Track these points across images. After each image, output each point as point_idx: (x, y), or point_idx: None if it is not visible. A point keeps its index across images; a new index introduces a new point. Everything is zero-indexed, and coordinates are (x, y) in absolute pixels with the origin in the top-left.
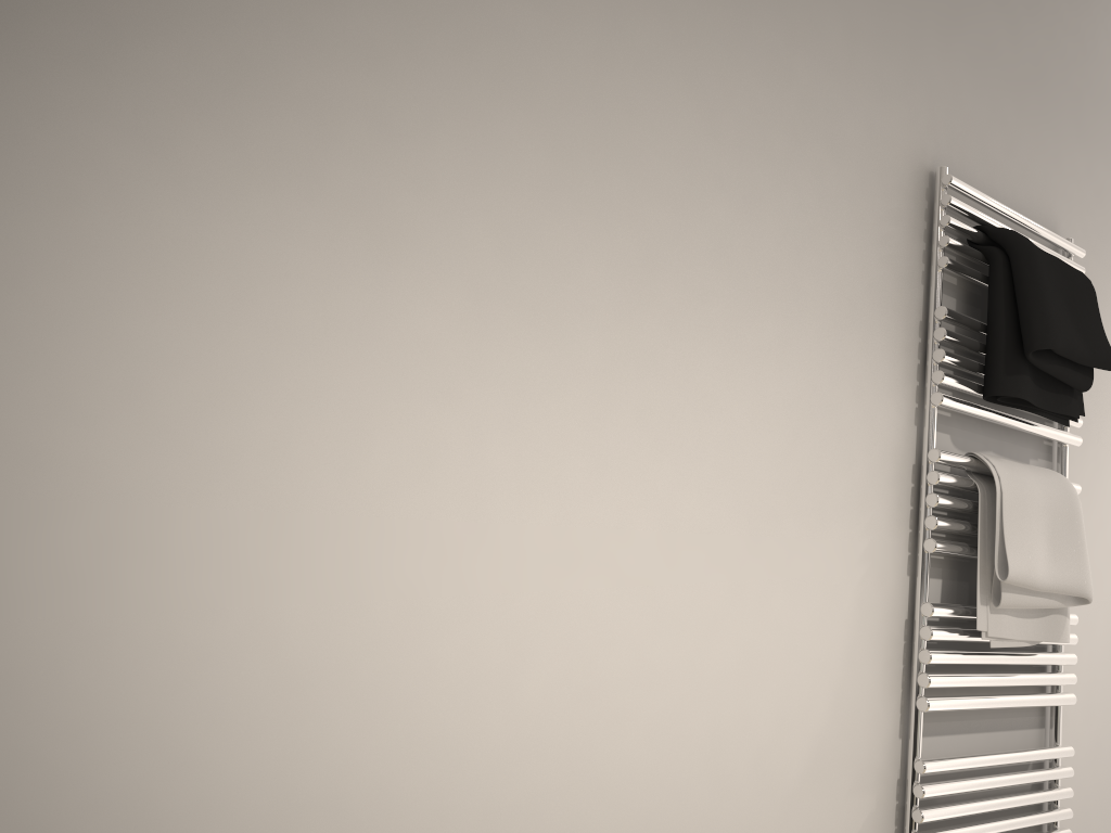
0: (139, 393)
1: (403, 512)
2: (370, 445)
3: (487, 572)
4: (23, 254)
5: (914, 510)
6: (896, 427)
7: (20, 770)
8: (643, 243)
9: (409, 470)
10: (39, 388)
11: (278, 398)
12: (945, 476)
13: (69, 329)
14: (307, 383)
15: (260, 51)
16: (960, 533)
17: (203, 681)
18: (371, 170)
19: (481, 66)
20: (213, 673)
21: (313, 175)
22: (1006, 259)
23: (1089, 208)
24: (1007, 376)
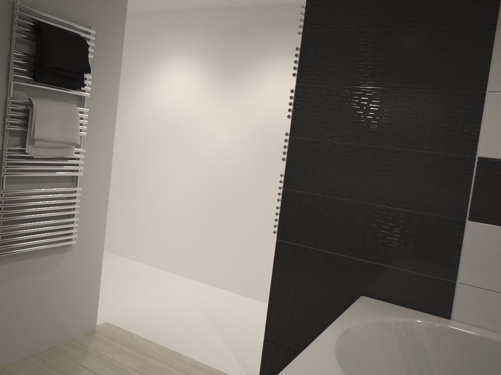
0: None
1: None
2: None
3: None
4: None
5: (5, 116)
6: None
7: None
8: None
9: None
10: None
11: None
12: (13, 105)
13: None
14: None
15: None
16: (22, 123)
17: None
18: None
19: None
20: None
21: None
22: (41, 35)
23: (107, 15)
24: (38, 74)
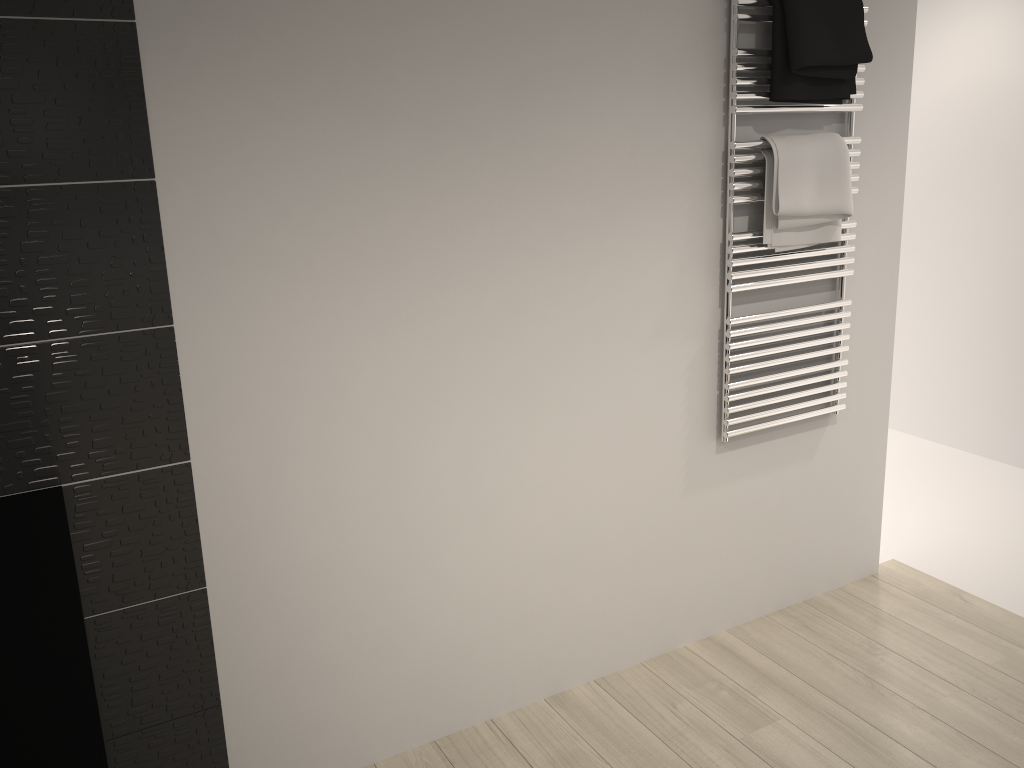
0: (287, 215)
1: (411, 241)
2: (389, 214)
3: (457, 261)
4: (229, 169)
5: (724, 179)
6: (708, 132)
7: (282, 364)
8: (519, 70)
9: (410, 222)
10: (250, 222)
11: (344, 203)
12: (739, 157)
13: (254, 195)
14: (355, 193)
15: (299, 41)
16: (754, 188)
17: (340, 325)
18: (363, 82)
19: (408, 3)
20: (343, 321)
21: (336, 94)
22: (781, 6)
23: None
24: (780, 87)
